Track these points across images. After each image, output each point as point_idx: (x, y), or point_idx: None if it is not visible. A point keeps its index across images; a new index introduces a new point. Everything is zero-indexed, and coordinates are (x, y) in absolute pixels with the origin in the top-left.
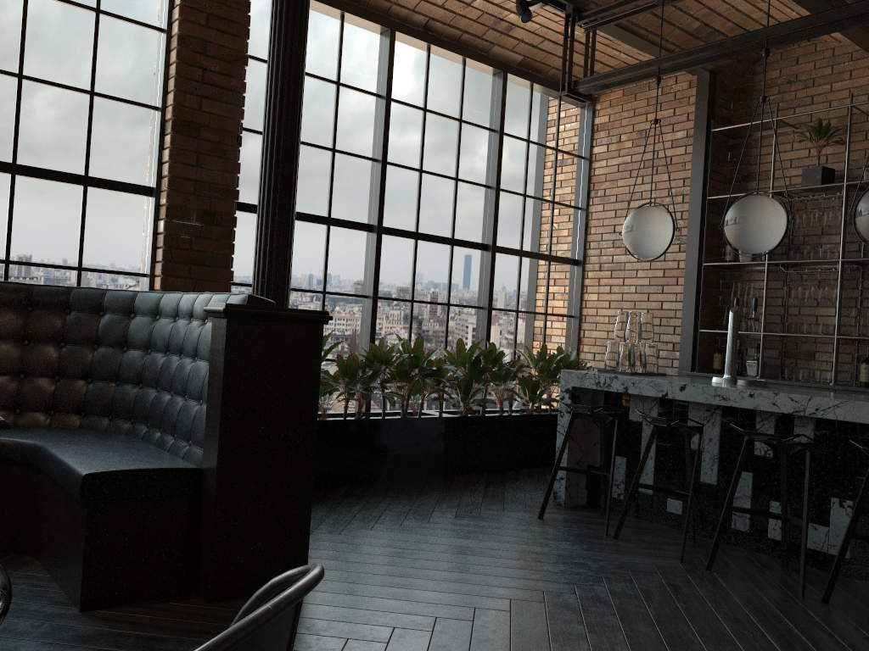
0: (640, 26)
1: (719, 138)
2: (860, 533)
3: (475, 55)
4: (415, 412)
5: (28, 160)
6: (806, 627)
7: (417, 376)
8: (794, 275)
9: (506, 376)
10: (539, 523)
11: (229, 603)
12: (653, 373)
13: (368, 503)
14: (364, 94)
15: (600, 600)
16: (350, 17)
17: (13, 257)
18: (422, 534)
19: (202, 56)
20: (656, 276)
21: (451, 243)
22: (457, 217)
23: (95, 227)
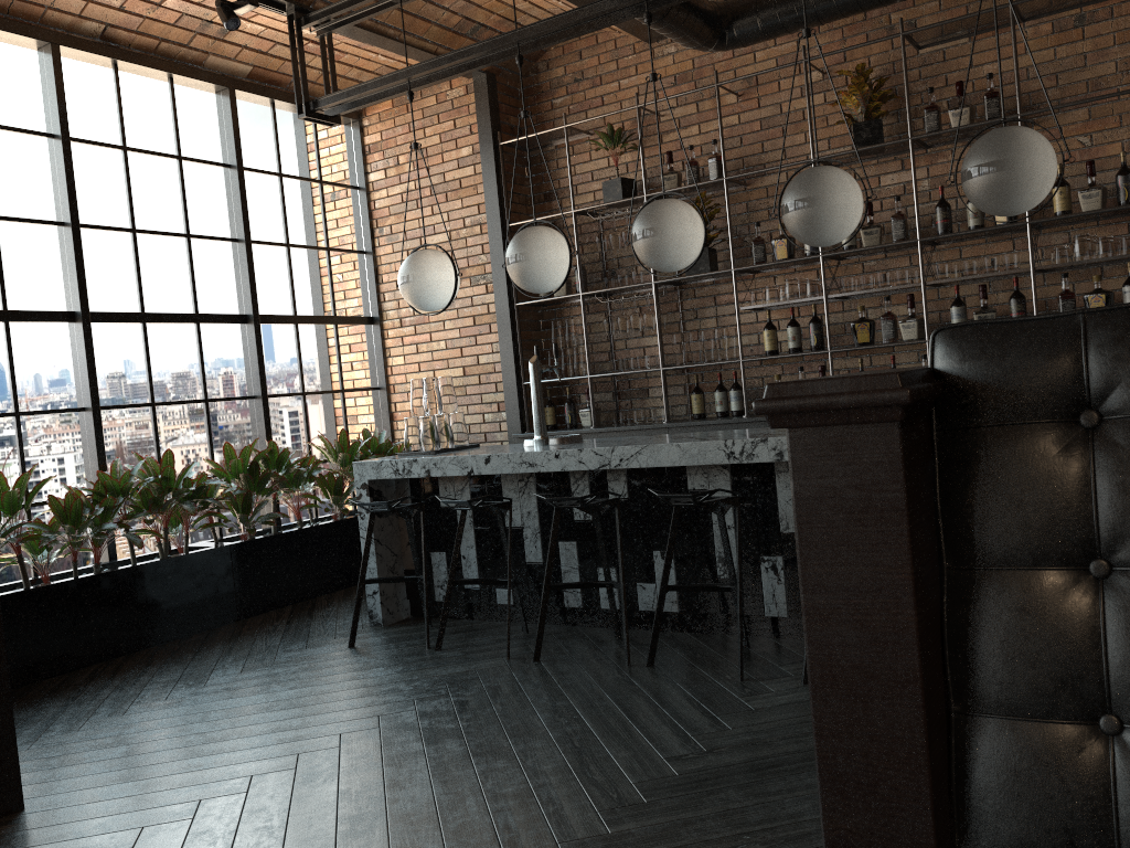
0: (388, 25)
1: (511, 152)
2: (675, 584)
3: (185, 69)
4: (180, 548)
5: None
6: (625, 697)
7: (172, 503)
8: (615, 304)
9: (298, 479)
10: (349, 653)
11: None
12: (464, 446)
13: (124, 681)
14: (28, 135)
15: (407, 727)
16: None
17: None
18: (194, 703)
19: None
20: (466, 326)
21: (195, 321)
22: (199, 285)
23: None
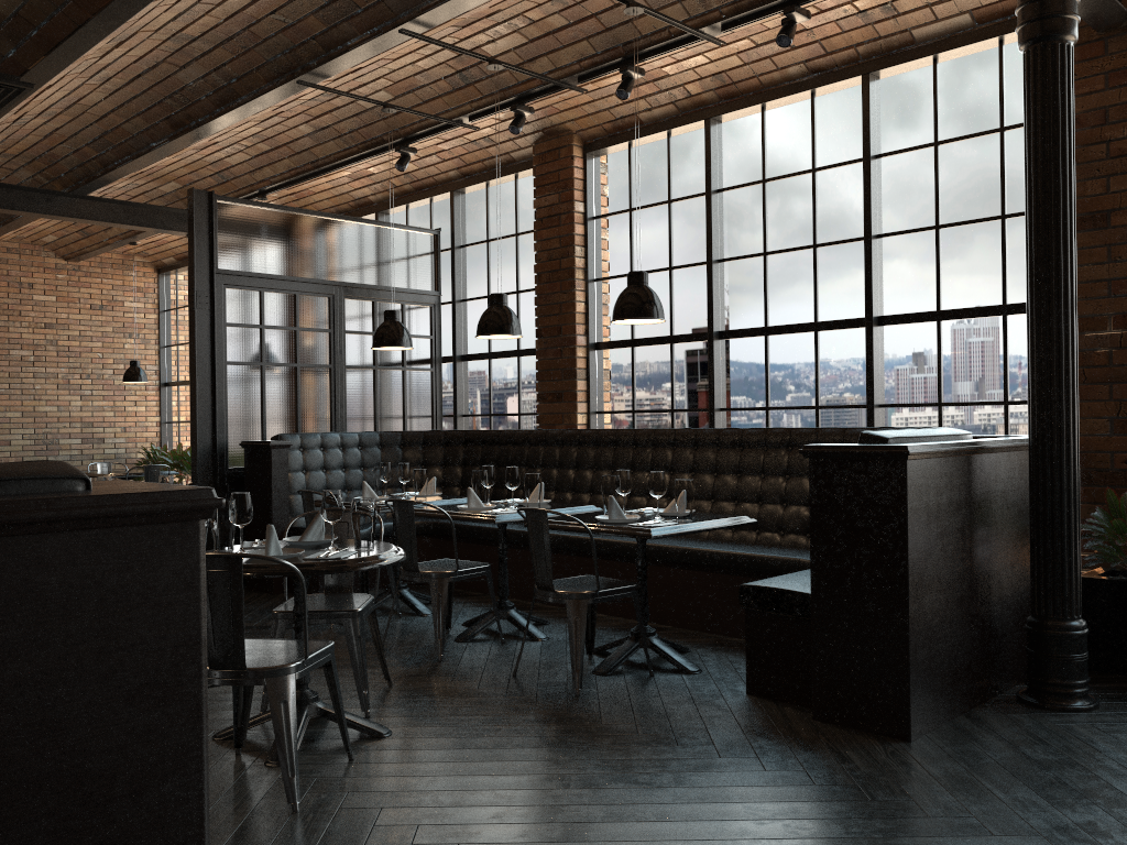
0: None
1: None
2: None
3: None
4: None
5: (950, 304)
6: None
7: None
8: None
9: None
10: None
11: (824, 725)
12: None
13: None
14: None
15: None
16: None
17: (944, 399)
18: None
19: (1102, 127)
20: None
21: None
22: None
23: (1018, 356)
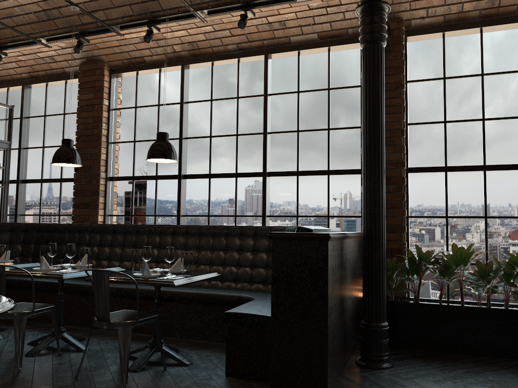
0: None
1: None
2: None
3: None
4: None
5: (303, 168)
6: None
7: None
8: None
9: None
10: None
11: None
12: None
13: (477, 370)
14: (506, 74)
15: None
16: (486, 28)
17: (299, 213)
18: None
19: None
20: None
21: None
22: None
23: (334, 194)
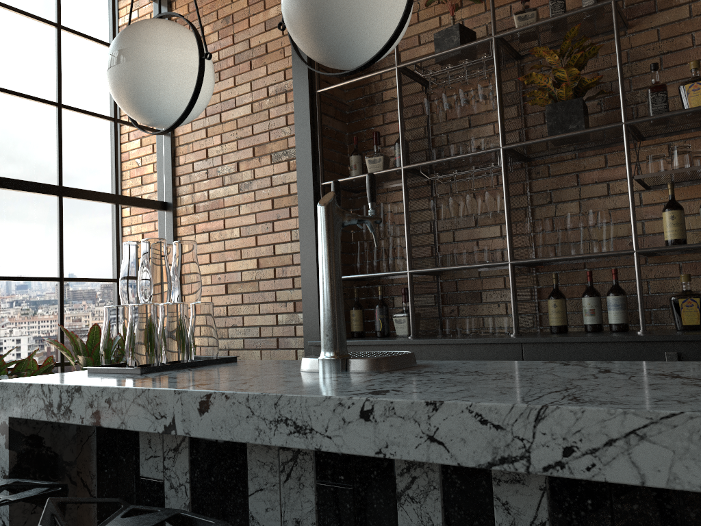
0: None
1: None
2: None
3: None
4: None
5: None
6: None
7: None
8: (442, 187)
9: None
10: None
11: None
12: (206, 360)
13: None
14: None
15: None
16: None
17: None
18: None
19: None
20: (264, 210)
21: None
22: None
23: None
